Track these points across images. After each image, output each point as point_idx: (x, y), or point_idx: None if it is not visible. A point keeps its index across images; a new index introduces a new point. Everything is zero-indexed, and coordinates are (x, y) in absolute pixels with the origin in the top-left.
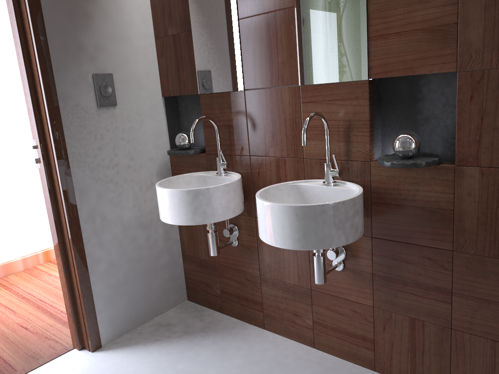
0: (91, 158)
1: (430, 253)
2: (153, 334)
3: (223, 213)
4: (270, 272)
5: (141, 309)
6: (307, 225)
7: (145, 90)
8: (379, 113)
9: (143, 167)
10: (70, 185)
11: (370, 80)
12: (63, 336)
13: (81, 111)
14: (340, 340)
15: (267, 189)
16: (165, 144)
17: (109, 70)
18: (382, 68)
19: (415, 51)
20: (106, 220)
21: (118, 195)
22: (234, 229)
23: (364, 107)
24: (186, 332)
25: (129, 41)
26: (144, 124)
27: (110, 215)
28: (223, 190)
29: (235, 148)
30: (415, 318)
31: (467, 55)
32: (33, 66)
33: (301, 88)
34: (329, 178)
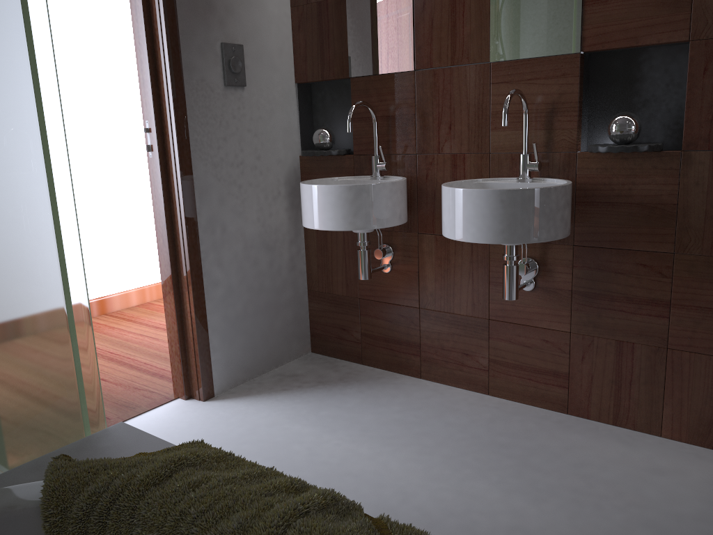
0: (215, 151)
1: (645, 259)
2: (278, 384)
3: (389, 217)
4: (433, 302)
5: (259, 355)
6: (513, 214)
7: (277, 71)
8: (587, 97)
9: (270, 171)
10: (191, 181)
11: (581, 54)
12: (158, 387)
13: (206, 88)
14: (525, 379)
15: (451, 184)
16: (296, 145)
17: (239, 41)
18: (598, 39)
19: (640, 17)
20: (227, 233)
21: (241, 202)
22: (387, 249)
23: (573, 86)
24: (320, 382)
25: (262, 6)
26: (274, 116)
27: (231, 227)
28: (390, 189)
29: (396, 145)
30: (623, 340)
31: (702, 21)
32: (155, 25)
33: (492, 66)
34: (526, 173)
